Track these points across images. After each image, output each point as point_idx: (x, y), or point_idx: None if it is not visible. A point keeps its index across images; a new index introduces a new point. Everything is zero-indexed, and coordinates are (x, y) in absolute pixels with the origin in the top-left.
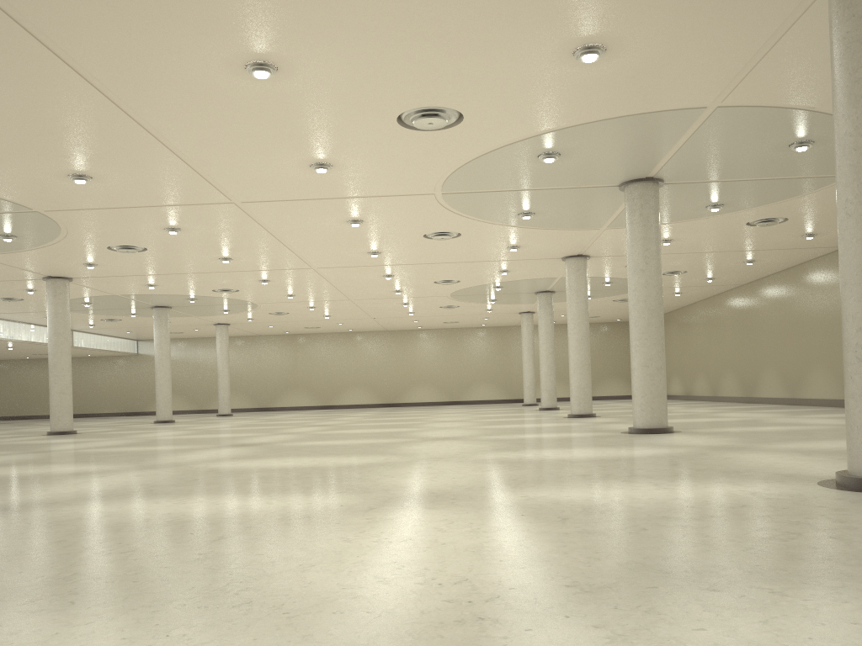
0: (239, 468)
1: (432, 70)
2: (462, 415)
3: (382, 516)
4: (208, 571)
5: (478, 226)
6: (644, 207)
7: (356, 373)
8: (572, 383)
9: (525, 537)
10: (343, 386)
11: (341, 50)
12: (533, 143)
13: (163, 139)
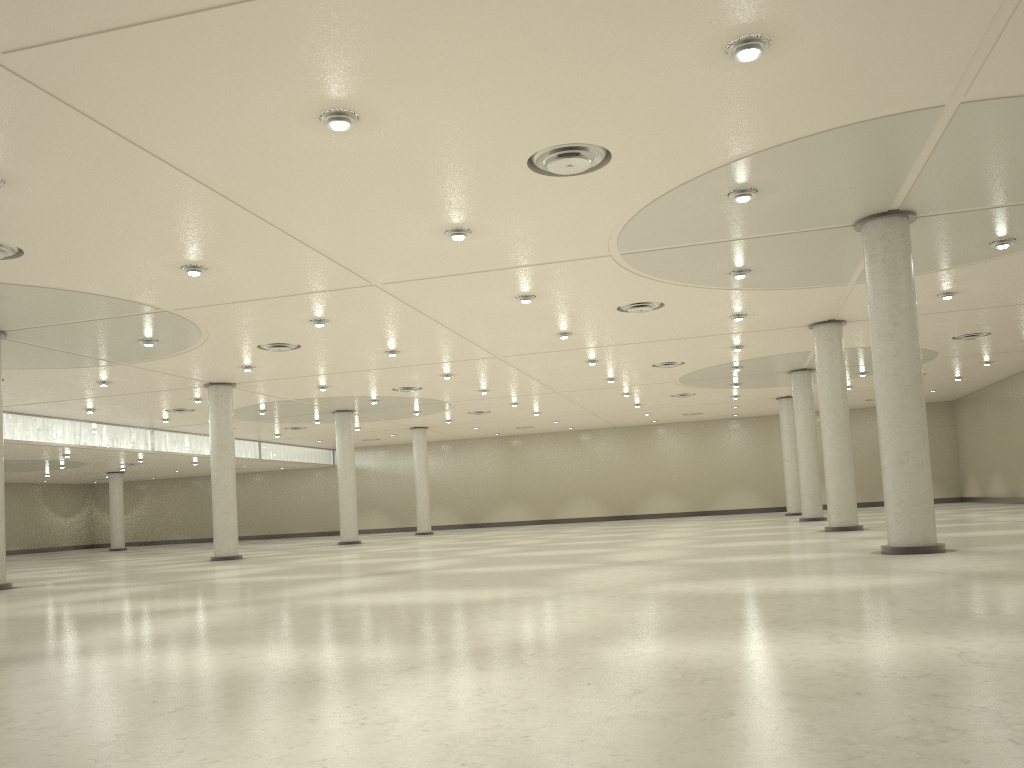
0: (342, 604)
1: (547, 96)
2: (695, 529)
3: (409, 680)
4: (85, 764)
5: (682, 292)
6: (888, 250)
7: (580, 480)
8: (828, 487)
9: (546, 723)
10: (566, 496)
11: (424, 83)
12: (715, 178)
13: (265, 216)
